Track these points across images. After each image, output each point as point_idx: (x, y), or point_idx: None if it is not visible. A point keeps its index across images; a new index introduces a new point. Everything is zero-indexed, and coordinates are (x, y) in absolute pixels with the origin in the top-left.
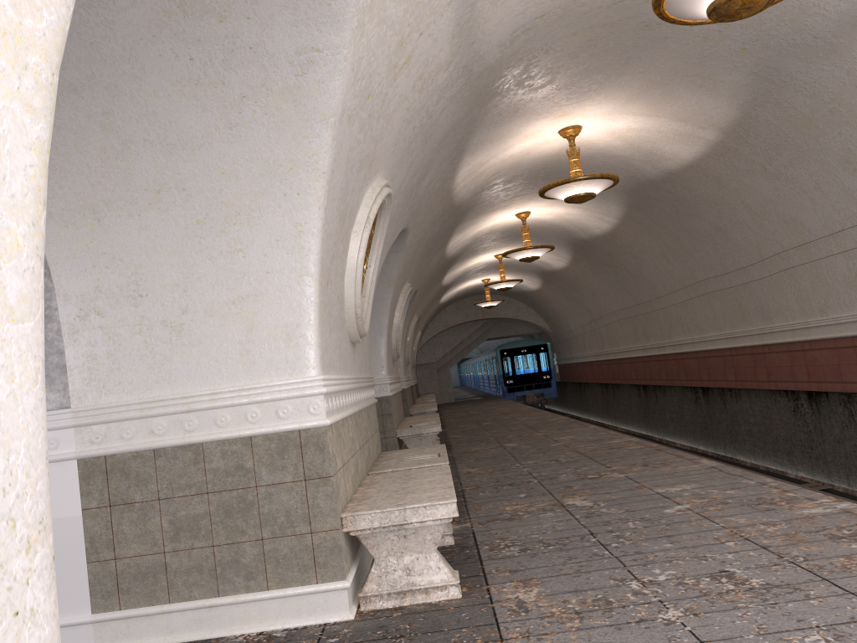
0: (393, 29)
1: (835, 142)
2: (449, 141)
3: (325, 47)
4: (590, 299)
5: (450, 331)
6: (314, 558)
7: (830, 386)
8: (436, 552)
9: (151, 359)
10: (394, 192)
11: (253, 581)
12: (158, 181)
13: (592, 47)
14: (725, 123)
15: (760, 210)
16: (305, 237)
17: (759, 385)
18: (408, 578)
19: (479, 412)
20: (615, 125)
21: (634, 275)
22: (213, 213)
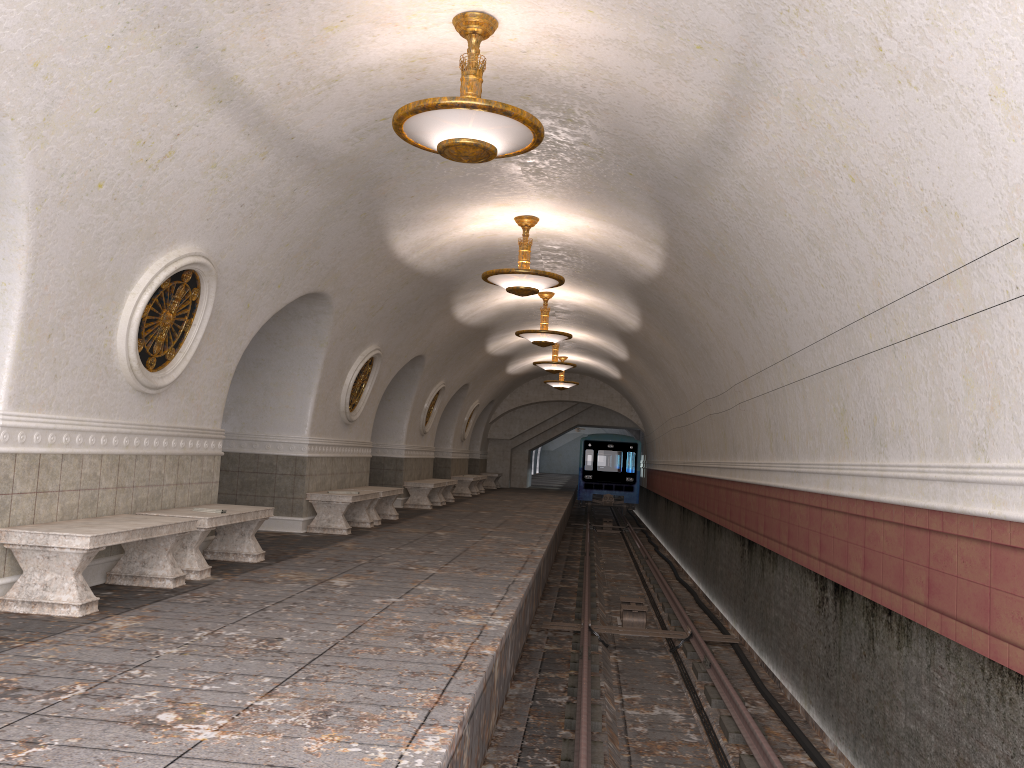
0: (114, 134)
1: (735, 281)
2: (340, 216)
3: None
4: (657, 400)
5: (532, 408)
6: None
7: (752, 535)
8: (73, 576)
9: None
10: (246, 259)
11: None
12: None
13: None
14: (661, 240)
15: (719, 336)
16: (9, 295)
17: (726, 524)
18: (43, 593)
19: (512, 502)
20: (572, 222)
21: (674, 382)
22: None
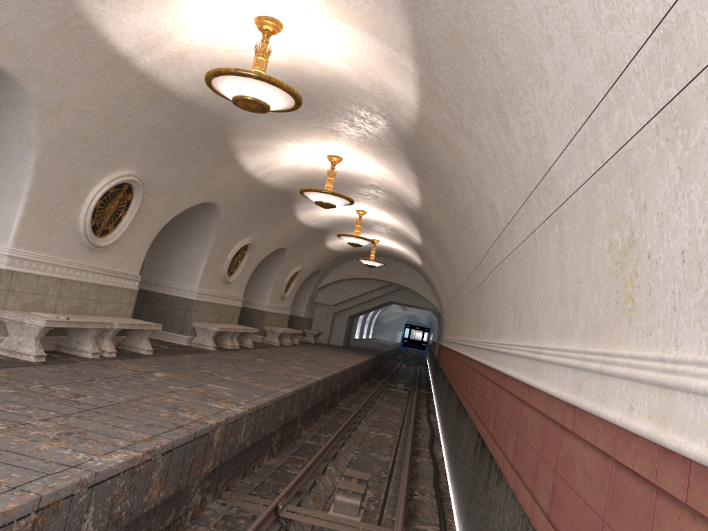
0: None
1: (487, 78)
2: None
3: None
4: (444, 283)
5: (354, 283)
6: None
7: (483, 430)
8: None
9: None
10: None
11: None
12: None
13: None
14: (409, 43)
15: (477, 189)
16: None
17: (467, 407)
18: None
19: (308, 355)
20: (319, 30)
21: (451, 262)
22: None
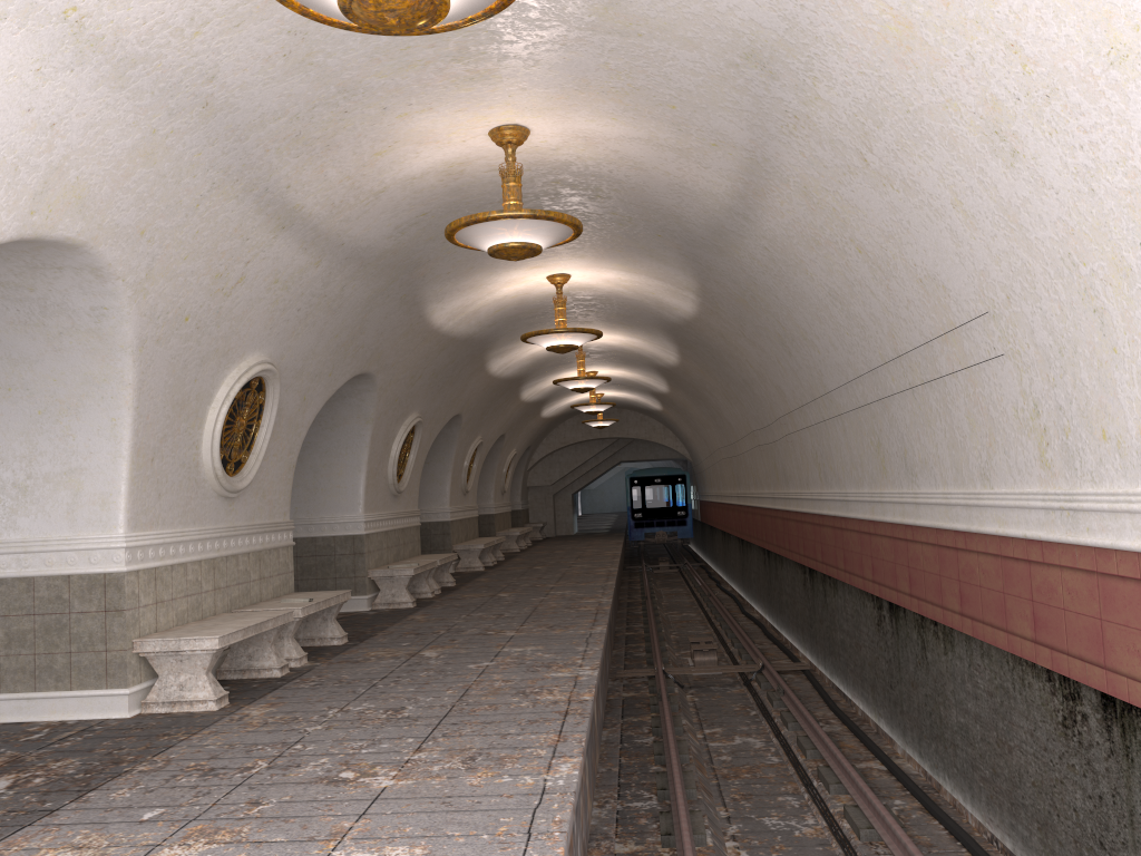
0: (198, 274)
1: (769, 324)
2: (383, 301)
3: (110, 307)
4: (702, 430)
5: (571, 450)
6: (106, 670)
7: (812, 562)
8: (205, 674)
9: (2, 511)
10: (302, 356)
11: (61, 682)
12: (8, 382)
13: None
14: (694, 288)
15: (759, 371)
16: (119, 429)
17: (785, 553)
18: (181, 692)
19: (563, 552)
20: (604, 275)
21: (718, 413)
22: (51, 406)
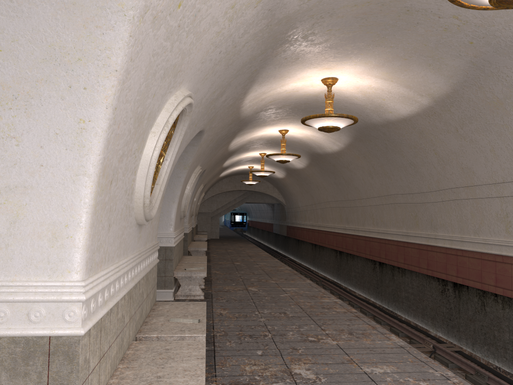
0: None
1: None
2: (245, 71)
3: None
4: (314, 190)
5: (223, 195)
6: None
7: (472, 283)
8: None
9: None
10: (196, 102)
11: None
12: None
13: (363, 19)
14: (438, 94)
15: (445, 157)
16: (88, 135)
17: (420, 270)
18: None
19: (234, 251)
20: (361, 82)
21: (347, 182)
22: None
